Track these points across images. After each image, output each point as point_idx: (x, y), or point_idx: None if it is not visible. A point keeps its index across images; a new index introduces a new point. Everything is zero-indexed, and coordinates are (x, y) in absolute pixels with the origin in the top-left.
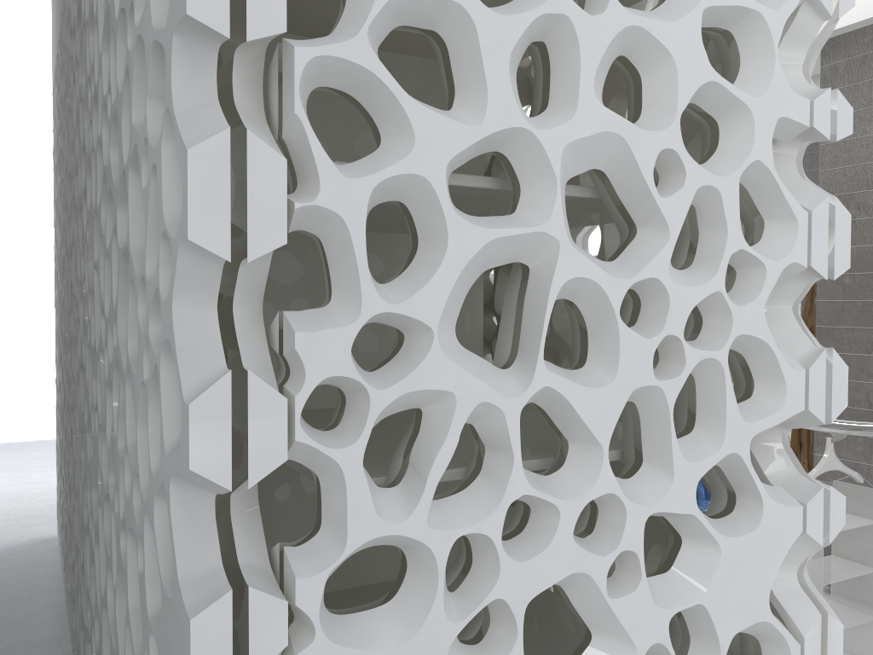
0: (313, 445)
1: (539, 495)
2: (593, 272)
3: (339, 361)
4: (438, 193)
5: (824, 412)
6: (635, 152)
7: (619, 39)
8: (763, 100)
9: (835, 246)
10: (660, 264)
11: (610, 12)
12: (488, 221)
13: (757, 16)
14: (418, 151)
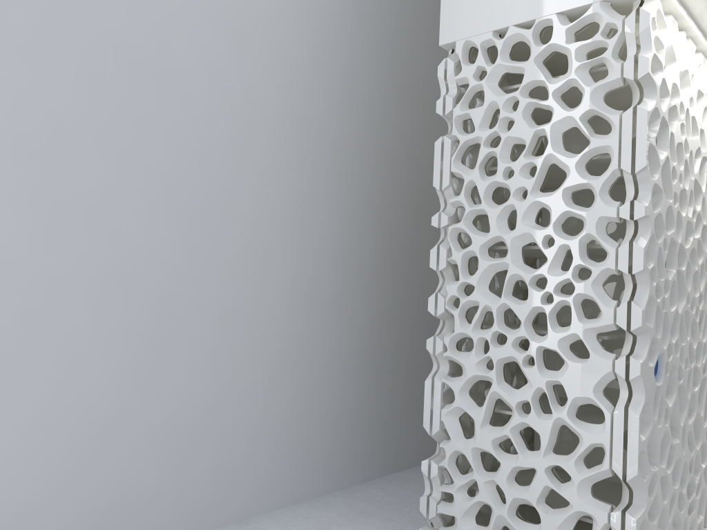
0: (448, 309)
1: (501, 331)
2: (519, 272)
3: (454, 291)
4: (476, 254)
5: (626, 326)
6: (535, 237)
7: (533, 205)
8: (590, 212)
9: (632, 261)
10: (543, 269)
11: (527, 199)
12: (494, 259)
13: (590, 184)
14: (472, 245)
